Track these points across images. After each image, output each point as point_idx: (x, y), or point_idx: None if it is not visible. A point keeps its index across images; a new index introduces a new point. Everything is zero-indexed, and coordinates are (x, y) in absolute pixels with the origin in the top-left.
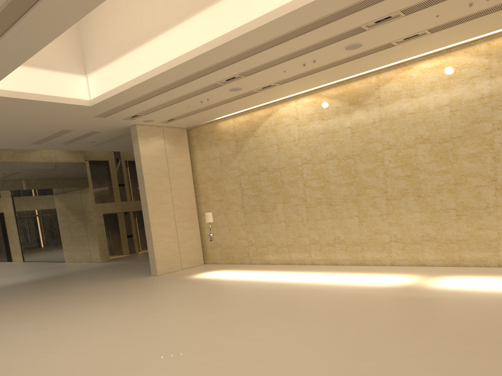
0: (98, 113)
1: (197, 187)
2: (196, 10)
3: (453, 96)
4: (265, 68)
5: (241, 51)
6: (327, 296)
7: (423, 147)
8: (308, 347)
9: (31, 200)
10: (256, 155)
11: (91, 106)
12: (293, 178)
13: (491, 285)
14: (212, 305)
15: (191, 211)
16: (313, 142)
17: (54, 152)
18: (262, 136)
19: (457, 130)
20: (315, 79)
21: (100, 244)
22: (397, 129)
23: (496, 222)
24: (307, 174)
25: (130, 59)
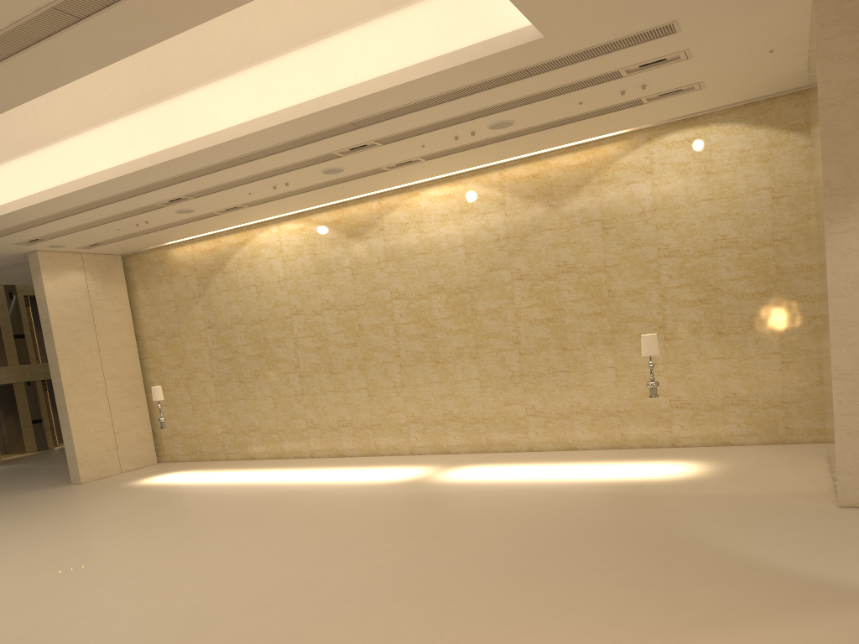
0: None
1: (143, 345)
2: (114, 116)
3: (467, 235)
4: (222, 189)
5: (180, 173)
6: (311, 499)
7: (438, 298)
8: (259, 559)
9: None
10: (227, 300)
11: None
12: (280, 335)
13: (504, 475)
14: (155, 520)
15: (134, 382)
16: (304, 285)
17: None
18: (234, 272)
19: (474, 278)
20: (298, 201)
21: None
22: (407, 273)
23: (523, 394)
24: (299, 329)
25: (21, 168)
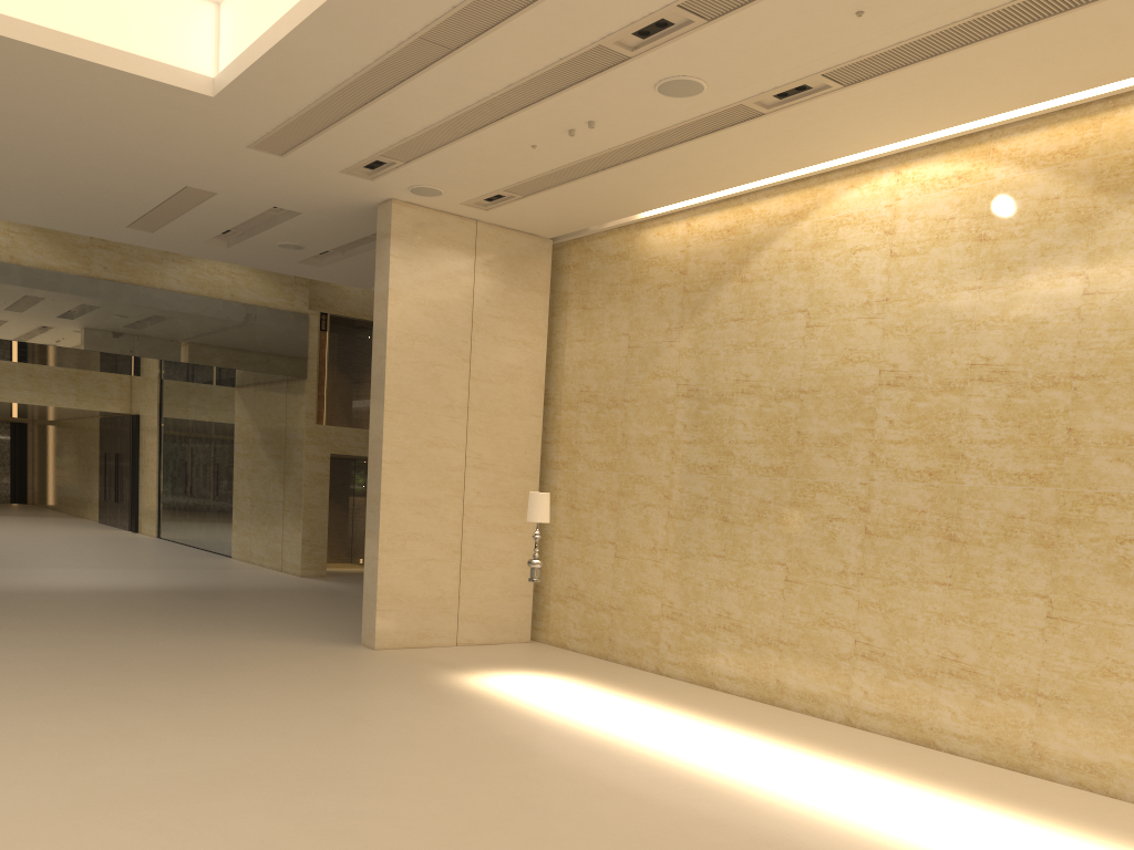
0: (253, 133)
1: (554, 417)
2: None
3: None
4: None
5: None
6: None
7: None
8: None
9: (192, 394)
10: (734, 342)
11: (217, 98)
12: (839, 431)
13: None
14: (390, 825)
15: (520, 482)
16: (932, 317)
17: (231, 276)
18: (764, 281)
19: None
20: (982, 75)
21: (307, 530)
22: None
23: None
24: (890, 421)
25: None
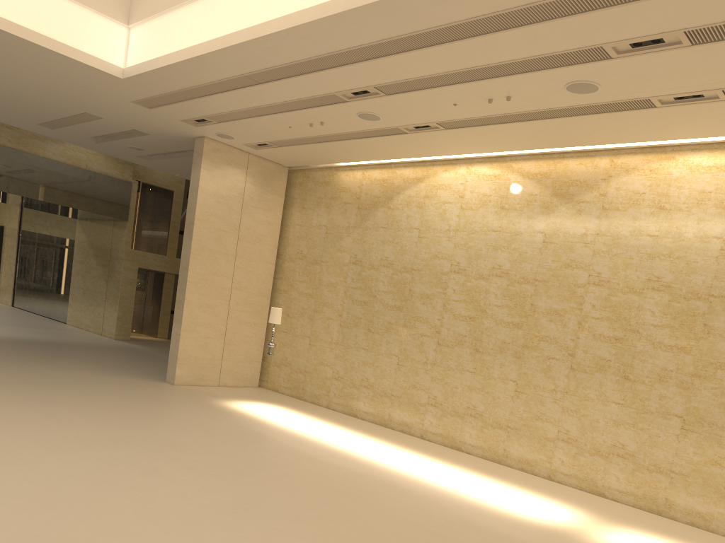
0: (137, 96)
1: (281, 265)
2: None
3: None
4: (422, 88)
5: (379, 38)
6: (413, 508)
7: (656, 298)
8: None
9: (45, 218)
10: (382, 239)
11: (124, 79)
12: (429, 291)
13: None
14: (211, 466)
15: (260, 299)
16: (477, 241)
17: (87, 154)
18: (399, 210)
19: (722, 284)
20: (507, 135)
21: (121, 312)
22: (621, 256)
23: None
24: (454, 290)
25: (198, 12)
